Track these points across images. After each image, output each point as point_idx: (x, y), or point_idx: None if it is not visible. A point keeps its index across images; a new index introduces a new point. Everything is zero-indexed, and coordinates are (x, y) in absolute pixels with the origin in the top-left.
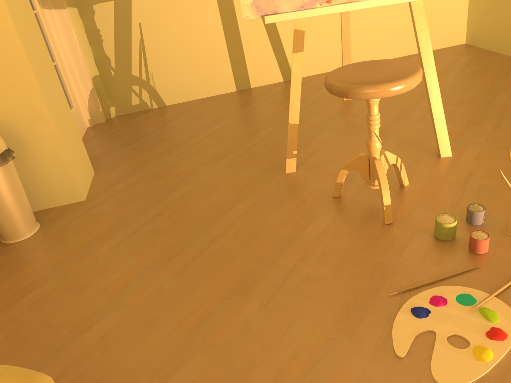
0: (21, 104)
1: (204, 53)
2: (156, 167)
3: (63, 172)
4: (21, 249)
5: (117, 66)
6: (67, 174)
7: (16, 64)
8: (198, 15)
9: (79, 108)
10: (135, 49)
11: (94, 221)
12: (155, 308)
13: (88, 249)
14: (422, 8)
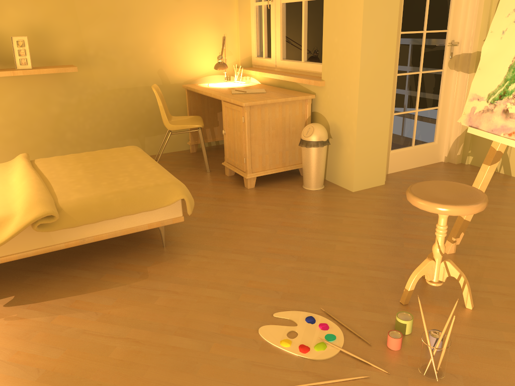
0: (347, 122)
1: None
2: (408, 201)
3: (350, 169)
4: (300, 191)
5: None
6: (351, 171)
7: (353, 100)
8: None
9: (440, 145)
10: None
11: (335, 201)
12: (276, 238)
13: (310, 207)
14: None
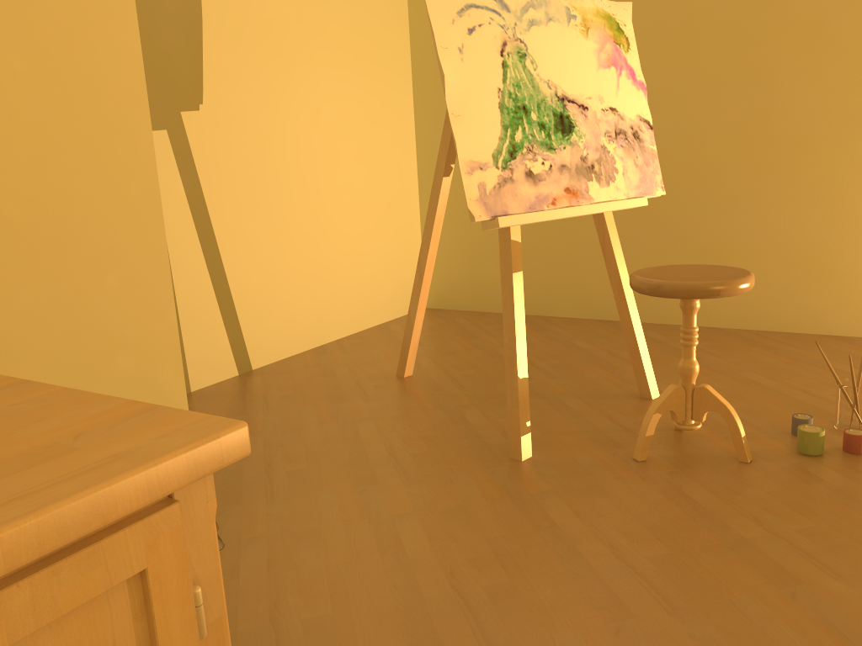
0: (135, 386)
1: None
2: (267, 526)
3: None
4: None
5: None
6: None
7: (146, 283)
8: None
9: None
10: None
11: (337, 640)
12: None
13: None
14: (612, 220)
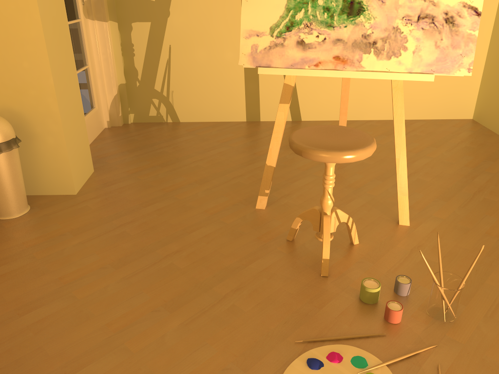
0: (36, 101)
1: (223, 82)
2: (148, 177)
3: (61, 166)
4: (6, 226)
5: (143, 78)
6: (64, 169)
7: (39, 67)
8: (224, 47)
9: (100, 110)
10: (162, 67)
11: (76, 215)
12: (93, 305)
13: (60, 239)
14: (401, 86)
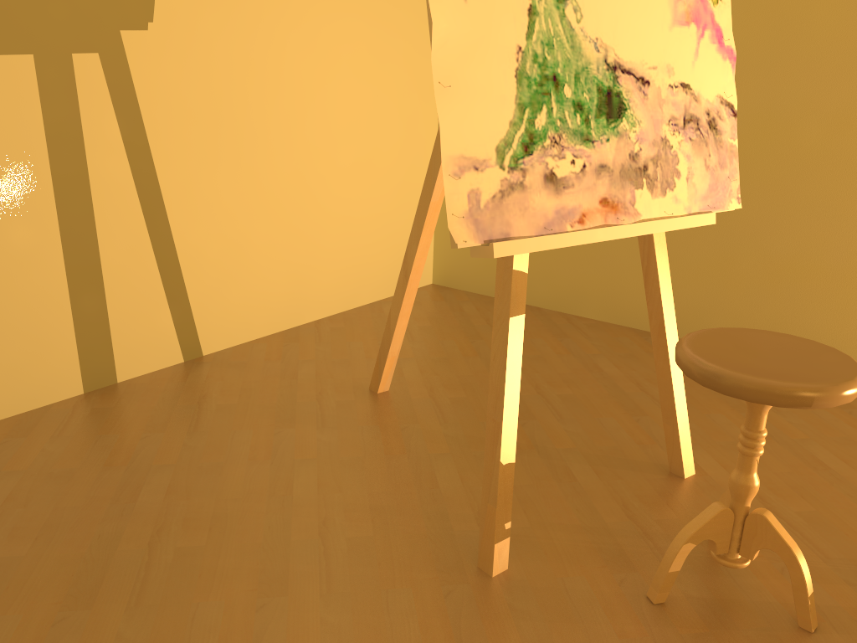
0: None
1: (12, 308)
2: None
3: None
4: None
5: None
6: None
7: None
8: (5, 216)
9: None
10: None
11: None
12: None
13: None
14: (664, 240)
